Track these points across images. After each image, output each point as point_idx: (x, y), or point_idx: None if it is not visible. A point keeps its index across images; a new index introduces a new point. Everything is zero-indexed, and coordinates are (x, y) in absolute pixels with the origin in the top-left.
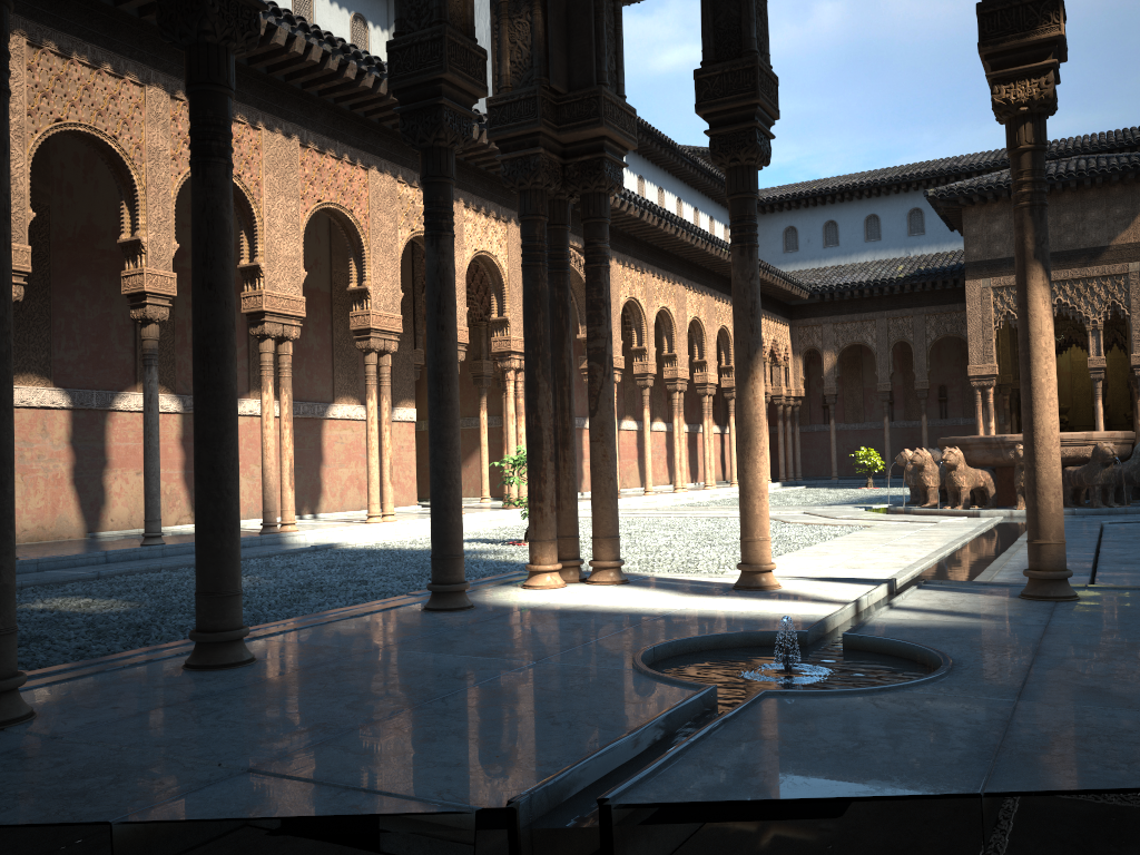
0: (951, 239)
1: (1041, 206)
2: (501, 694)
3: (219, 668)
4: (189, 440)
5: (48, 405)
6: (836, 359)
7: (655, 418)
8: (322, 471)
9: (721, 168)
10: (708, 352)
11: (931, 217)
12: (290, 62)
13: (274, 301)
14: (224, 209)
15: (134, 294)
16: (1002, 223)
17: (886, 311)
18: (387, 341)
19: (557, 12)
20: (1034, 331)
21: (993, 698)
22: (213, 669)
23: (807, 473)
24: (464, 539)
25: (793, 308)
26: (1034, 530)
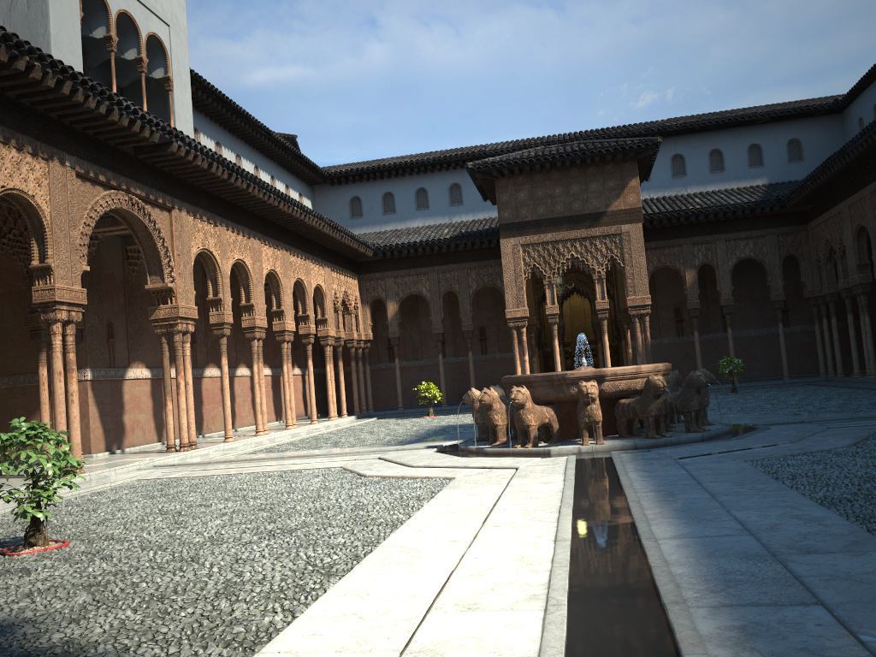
0: (483, 209)
1: None
2: None
3: None
4: None
5: None
6: (398, 307)
7: (239, 364)
8: None
9: None
10: (285, 302)
11: (467, 191)
12: None
13: None
14: None
15: None
16: (526, 192)
17: (437, 266)
18: None
19: None
20: None
21: None
22: None
23: (378, 405)
24: None
25: (360, 265)
26: None
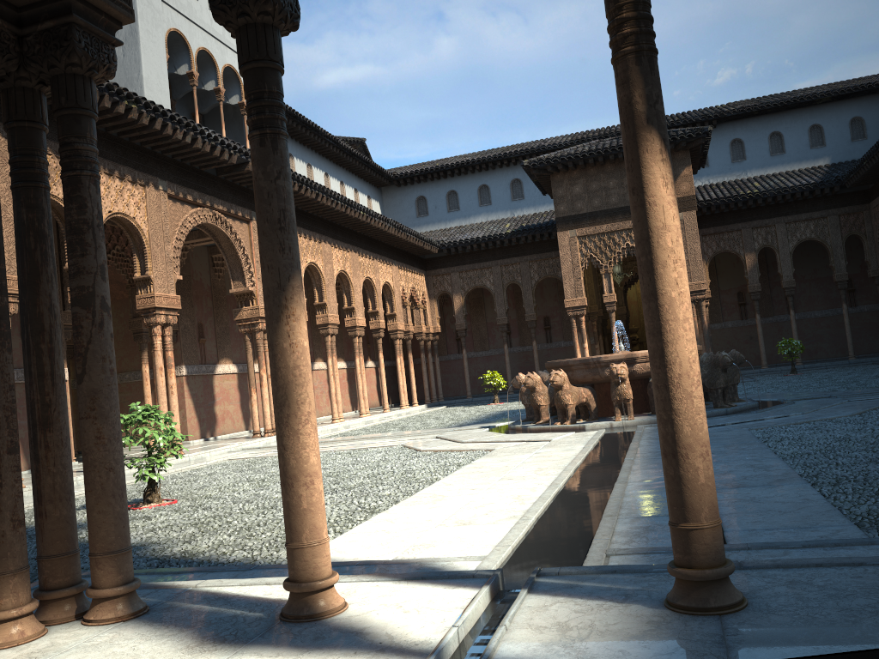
0: (544, 202)
1: (650, 52)
2: None
3: None
4: None
5: None
6: (464, 300)
7: (316, 358)
8: None
9: (229, 29)
10: (355, 299)
11: (528, 185)
12: None
13: None
14: None
15: None
16: (581, 185)
17: (499, 260)
18: None
19: None
20: (656, 225)
21: None
22: None
23: (448, 394)
24: None
25: (427, 261)
26: (680, 509)
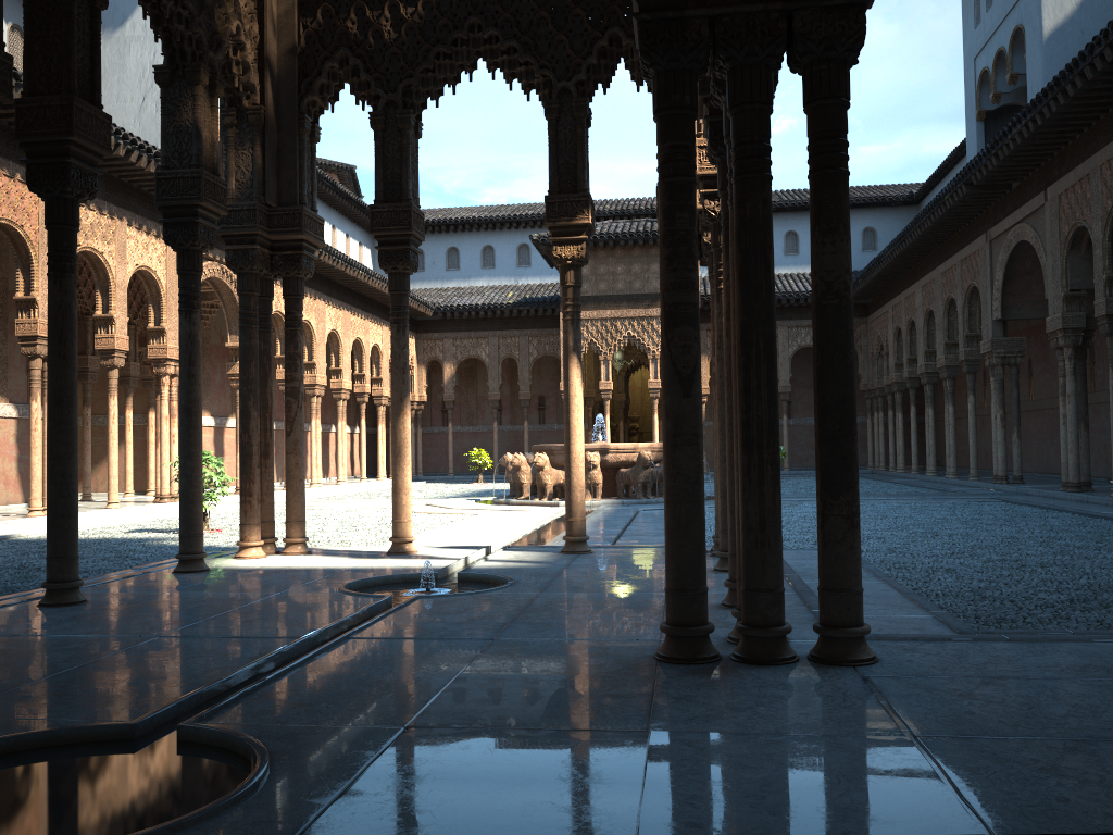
0: (551, 273)
1: (577, 320)
2: (272, 605)
3: (68, 605)
4: None
5: None
6: (455, 369)
7: None
8: None
9: (386, 272)
10: (344, 361)
11: (536, 253)
12: None
13: None
14: (73, 307)
15: None
16: (589, 267)
17: (498, 330)
18: None
19: (272, 150)
20: (572, 394)
21: (529, 592)
22: (64, 606)
23: (427, 470)
24: (132, 529)
25: (419, 323)
26: (569, 512)
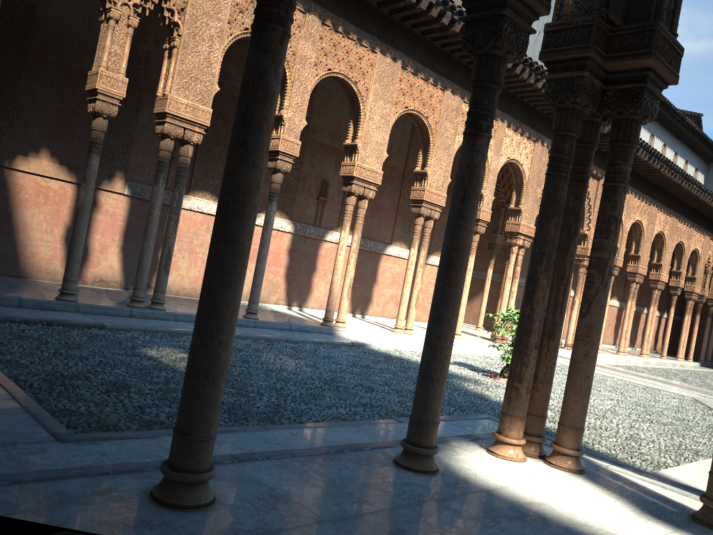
0: None
1: None
2: None
3: (174, 508)
4: (294, 251)
5: (213, 213)
6: None
7: (612, 296)
8: (373, 288)
9: None
10: (665, 258)
11: None
12: (405, 8)
13: (361, 170)
14: (271, 74)
15: (272, 151)
16: None
17: None
18: (433, 210)
19: None
20: None
21: None
22: (168, 508)
23: None
24: (456, 361)
25: None
26: None
